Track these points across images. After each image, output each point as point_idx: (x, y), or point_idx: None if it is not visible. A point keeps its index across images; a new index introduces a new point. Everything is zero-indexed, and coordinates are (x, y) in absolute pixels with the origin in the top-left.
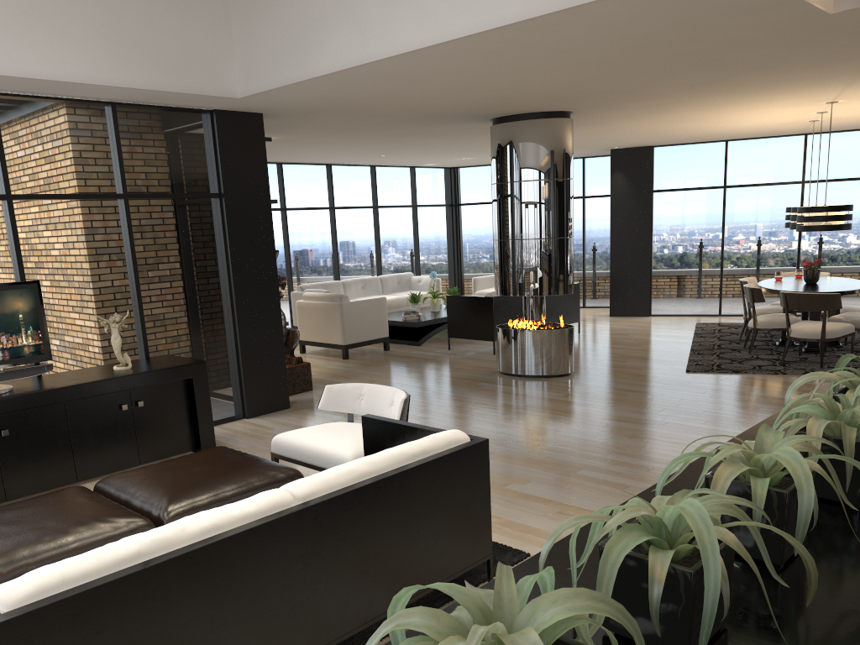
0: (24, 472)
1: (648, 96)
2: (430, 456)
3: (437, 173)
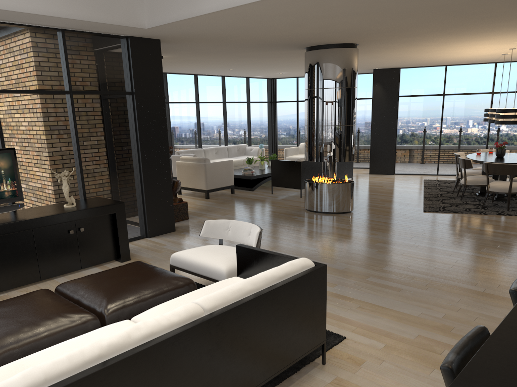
0: (6, 274)
1: (410, 34)
2: (290, 277)
3: (262, 81)
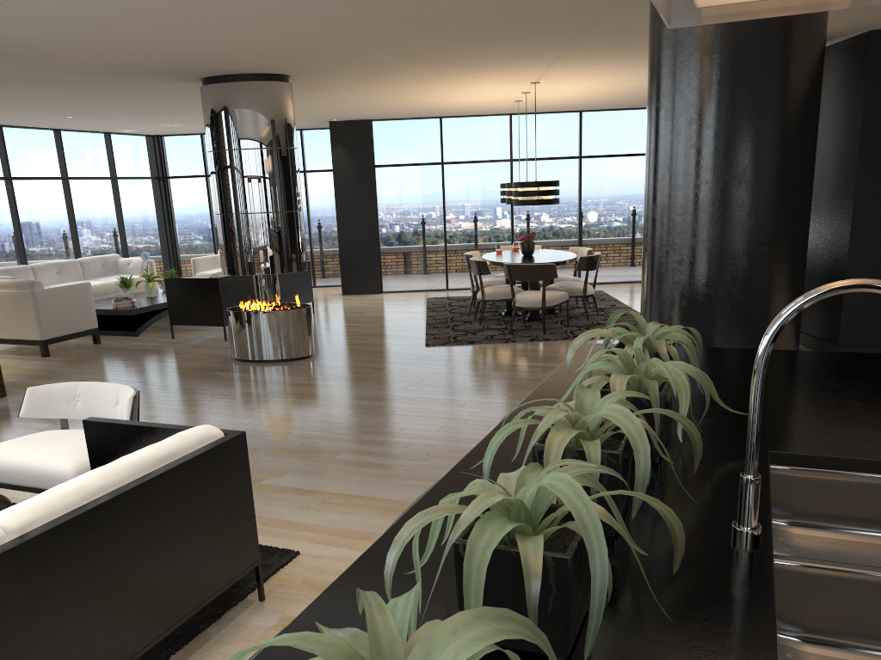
0: None
1: (369, 63)
2: (179, 458)
3: (138, 141)
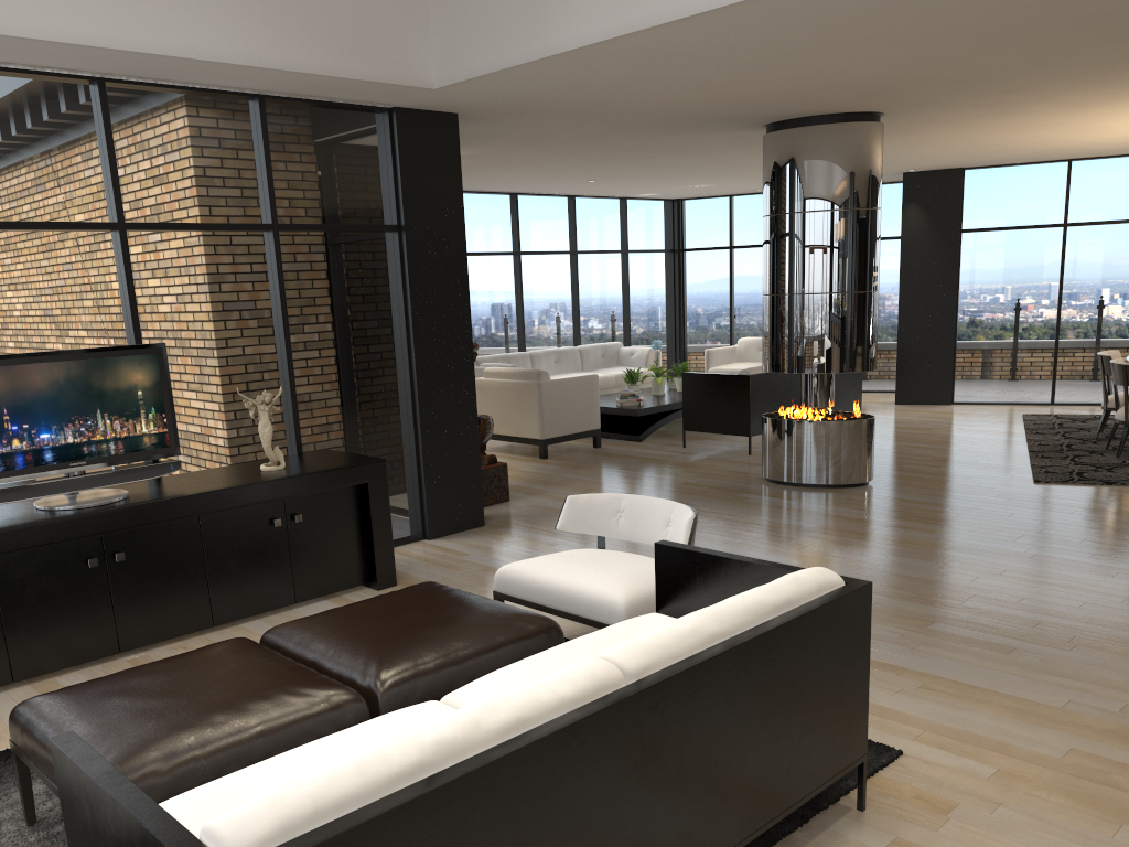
0: (144, 612)
1: (1005, 87)
2: (797, 608)
3: (655, 207)
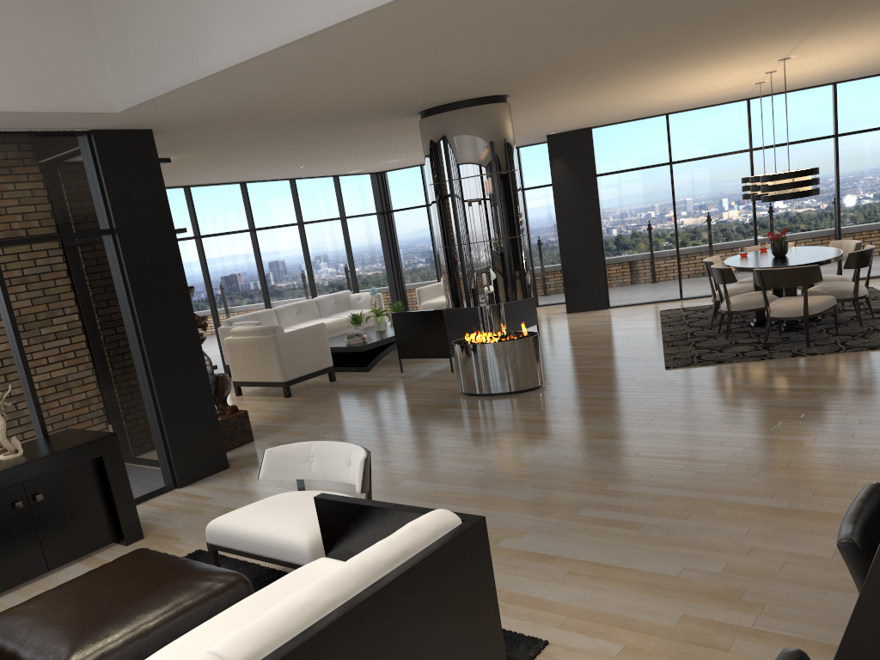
0: None
1: (593, 68)
2: (413, 557)
3: (363, 180)
